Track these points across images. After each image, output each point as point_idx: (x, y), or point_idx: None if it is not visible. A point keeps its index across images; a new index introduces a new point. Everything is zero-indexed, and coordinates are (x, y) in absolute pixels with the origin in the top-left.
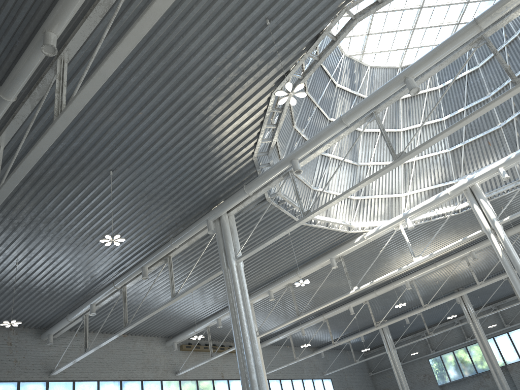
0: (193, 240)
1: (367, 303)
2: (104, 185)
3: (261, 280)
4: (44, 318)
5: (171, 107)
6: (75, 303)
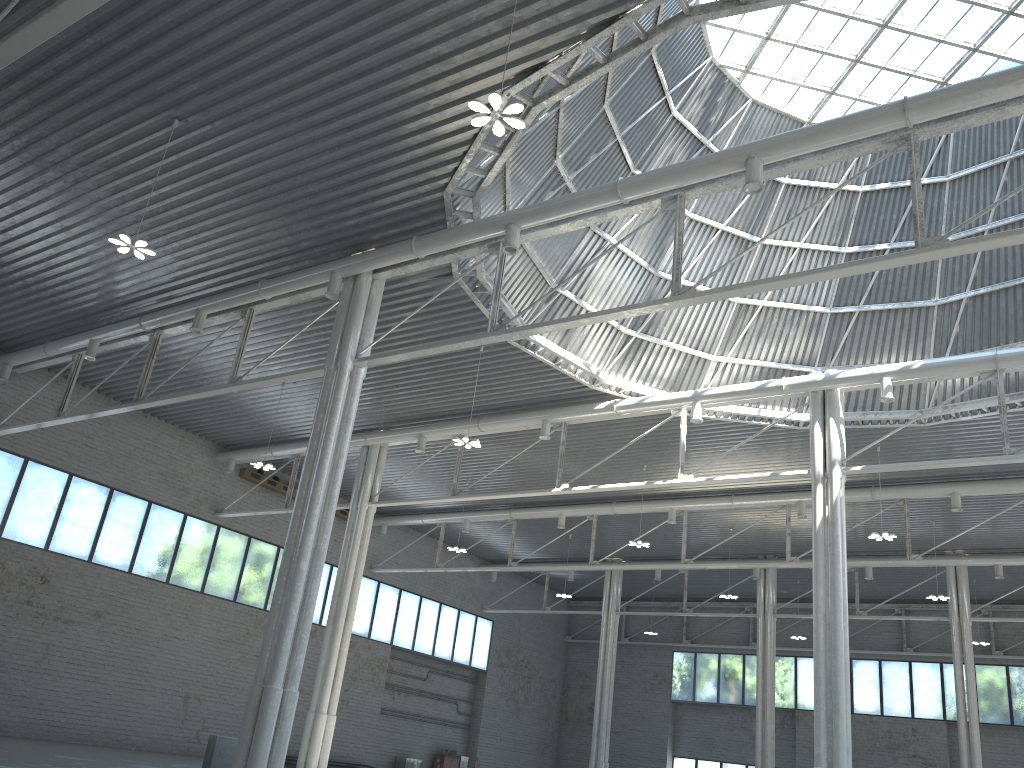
0: (300, 298)
1: (593, 520)
2: (159, 140)
3: (414, 410)
4: (5, 331)
5: (312, 47)
6: (66, 327)
